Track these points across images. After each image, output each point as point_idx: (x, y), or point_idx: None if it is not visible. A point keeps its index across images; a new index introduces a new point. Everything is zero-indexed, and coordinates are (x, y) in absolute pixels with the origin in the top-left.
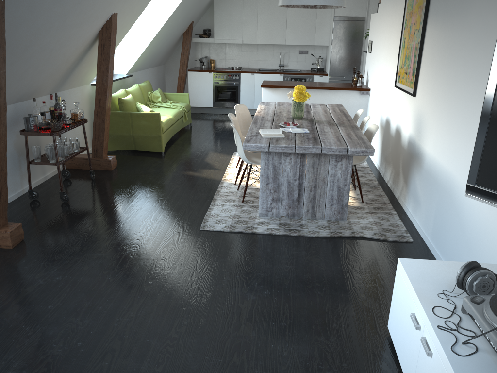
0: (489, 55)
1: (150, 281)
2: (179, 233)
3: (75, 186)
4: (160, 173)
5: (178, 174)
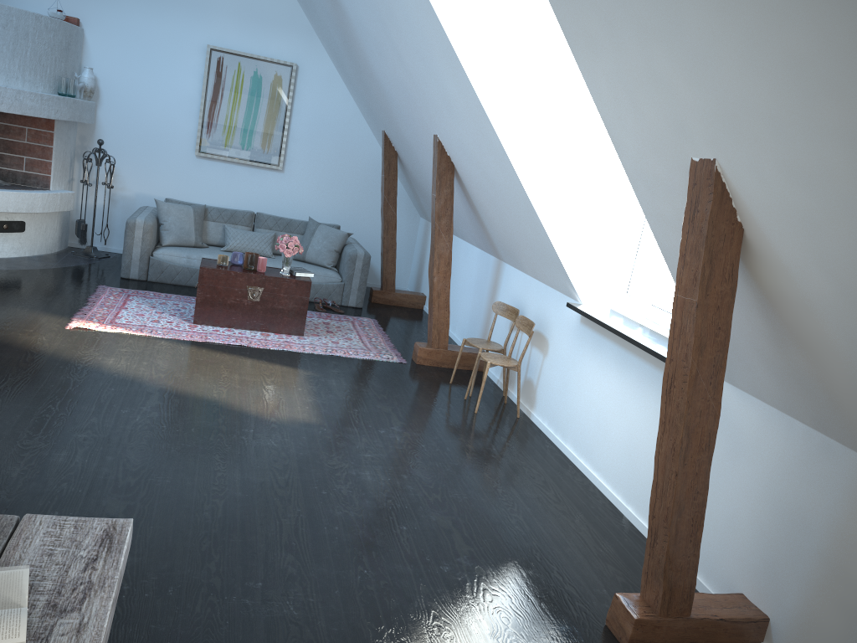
0: None
1: (292, 568)
2: None
3: None
4: None
5: None
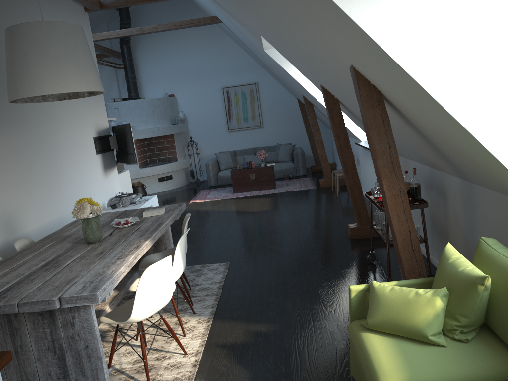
0: (53, 143)
1: (250, 238)
2: (244, 258)
3: (395, 279)
4: (309, 318)
5: (281, 322)
